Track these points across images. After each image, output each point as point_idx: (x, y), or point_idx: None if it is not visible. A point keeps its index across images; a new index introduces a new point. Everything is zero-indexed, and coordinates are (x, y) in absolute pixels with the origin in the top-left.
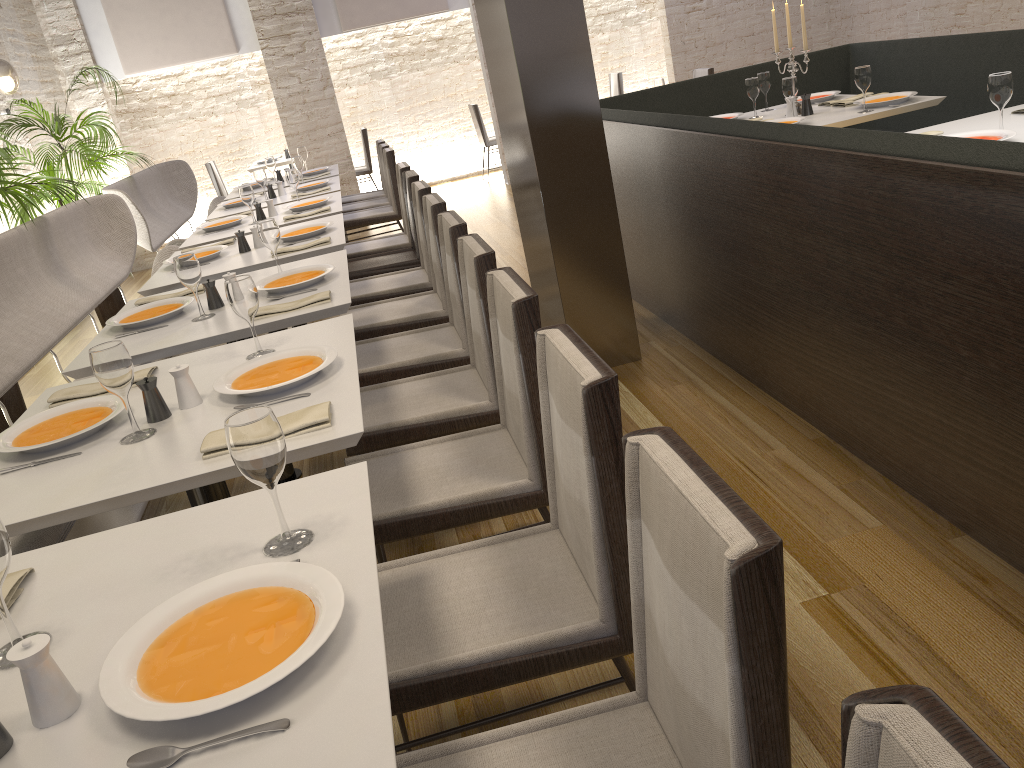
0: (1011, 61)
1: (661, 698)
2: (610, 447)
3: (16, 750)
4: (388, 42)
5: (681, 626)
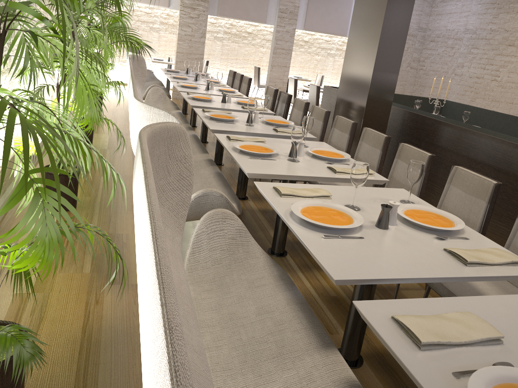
0: (514, 127)
1: None
2: (493, 203)
3: (390, 228)
4: (227, 26)
5: None
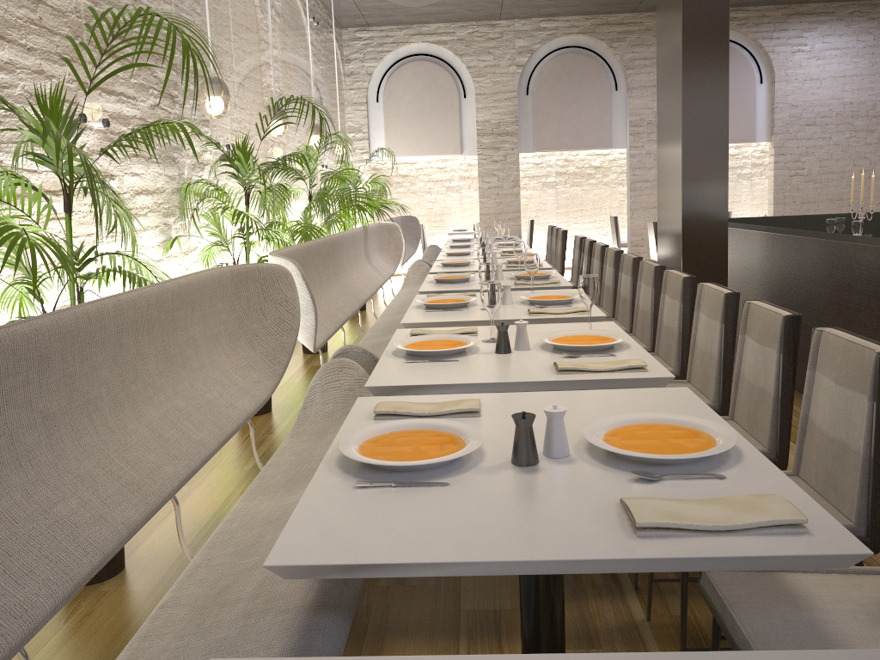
0: None
1: (741, 410)
2: (731, 322)
3: (514, 352)
4: (560, 163)
5: (758, 360)
